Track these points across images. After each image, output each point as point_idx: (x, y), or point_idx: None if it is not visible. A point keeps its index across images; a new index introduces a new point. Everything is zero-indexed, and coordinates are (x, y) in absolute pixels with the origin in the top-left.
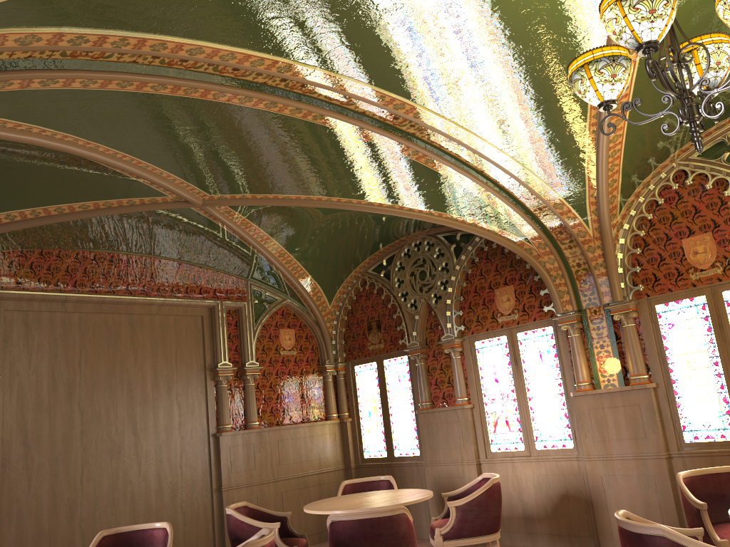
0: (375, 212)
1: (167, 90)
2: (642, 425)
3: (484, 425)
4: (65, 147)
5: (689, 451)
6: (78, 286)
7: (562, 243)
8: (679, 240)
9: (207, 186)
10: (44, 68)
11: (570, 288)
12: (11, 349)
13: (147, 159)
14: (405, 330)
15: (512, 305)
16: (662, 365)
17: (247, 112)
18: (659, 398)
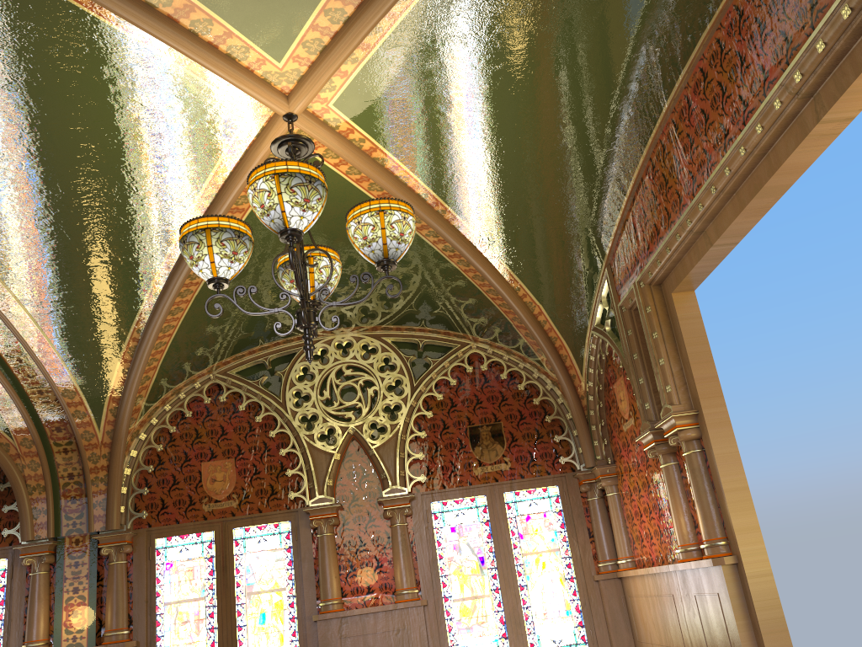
0: None
1: None
2: None
3: None
4: None
5: None
6: None
7: (56, 444)
8: (199, 462)
9: None
10: None
11: (52, 505)
12: None
13: None
14: None
15: None
16: (149, 617)
17: None
18: None
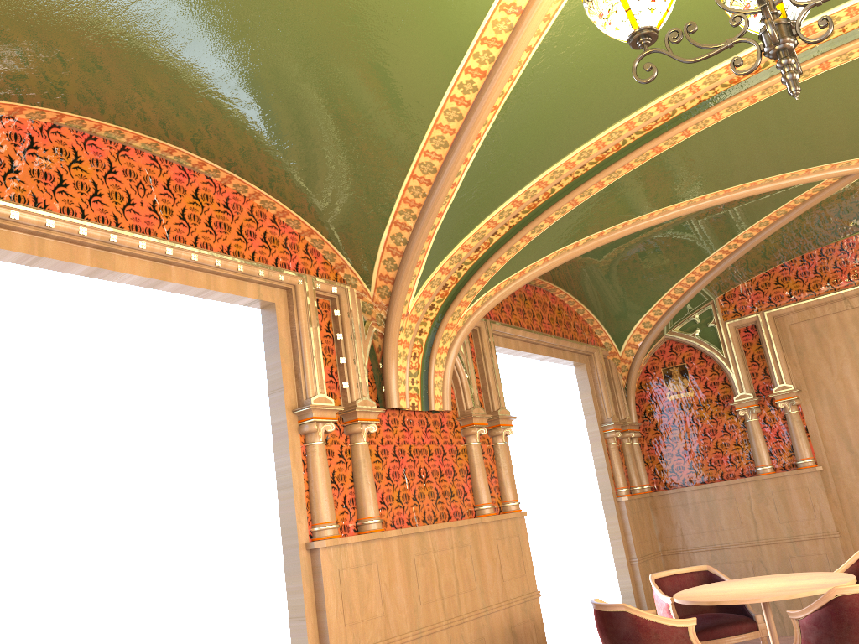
0: None
1: (623, 171)
2: None
3: None
4: (632, 230)
5: None
6: (853, 278)
7: None
8: None
9: (844, 156)
10: (526, 224)
11: None
12: (807, 360)
13: (727, 186)
14: None
15: None
16: None
17: (727, 122)
18: None
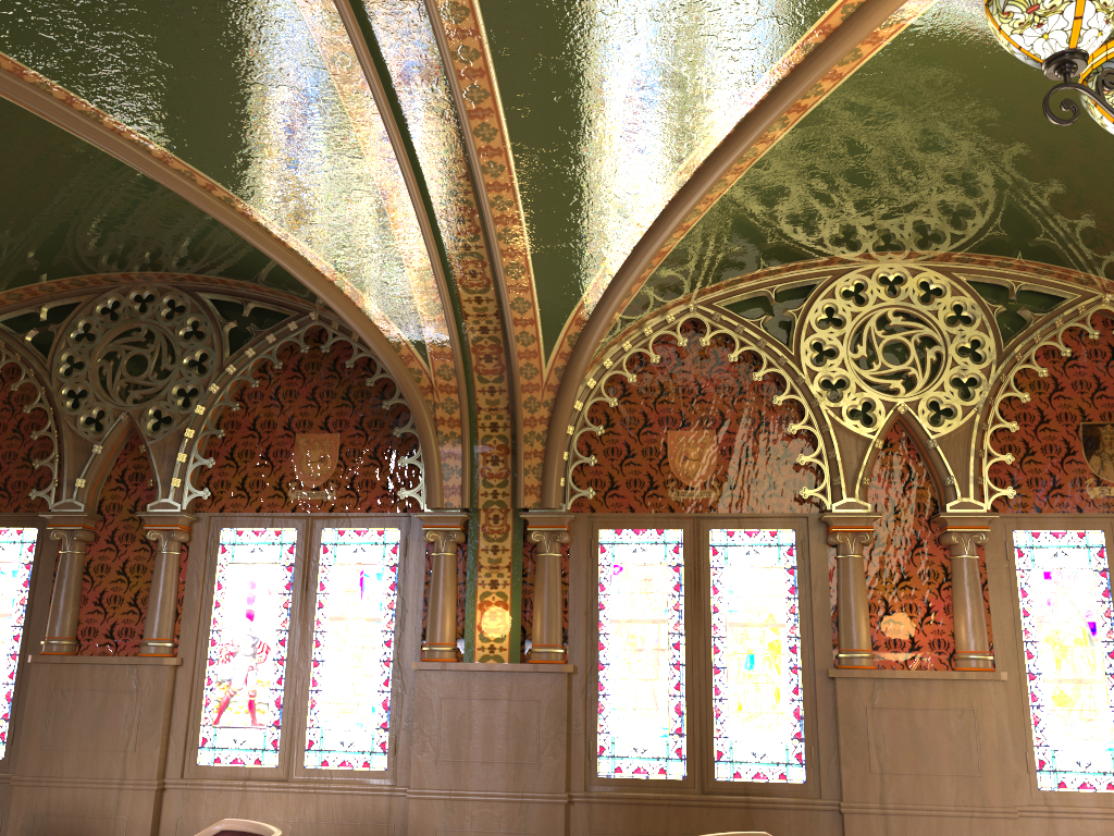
0: (145, 171)
1: None
2: (538, 739)
3: (195, 706)
4: None
5: (604, 793)
6: None
7: (480, 380)
8: (664, 430)
9: None
10: None
11: (468, 464)
12: None
13: None
14: (55, 472)
15: (328, 472)
16: (589, 635)
17: None
18: (574, 693)
